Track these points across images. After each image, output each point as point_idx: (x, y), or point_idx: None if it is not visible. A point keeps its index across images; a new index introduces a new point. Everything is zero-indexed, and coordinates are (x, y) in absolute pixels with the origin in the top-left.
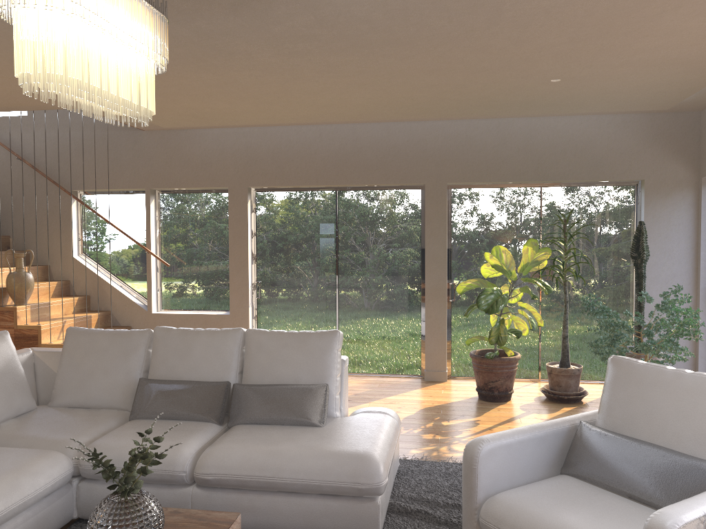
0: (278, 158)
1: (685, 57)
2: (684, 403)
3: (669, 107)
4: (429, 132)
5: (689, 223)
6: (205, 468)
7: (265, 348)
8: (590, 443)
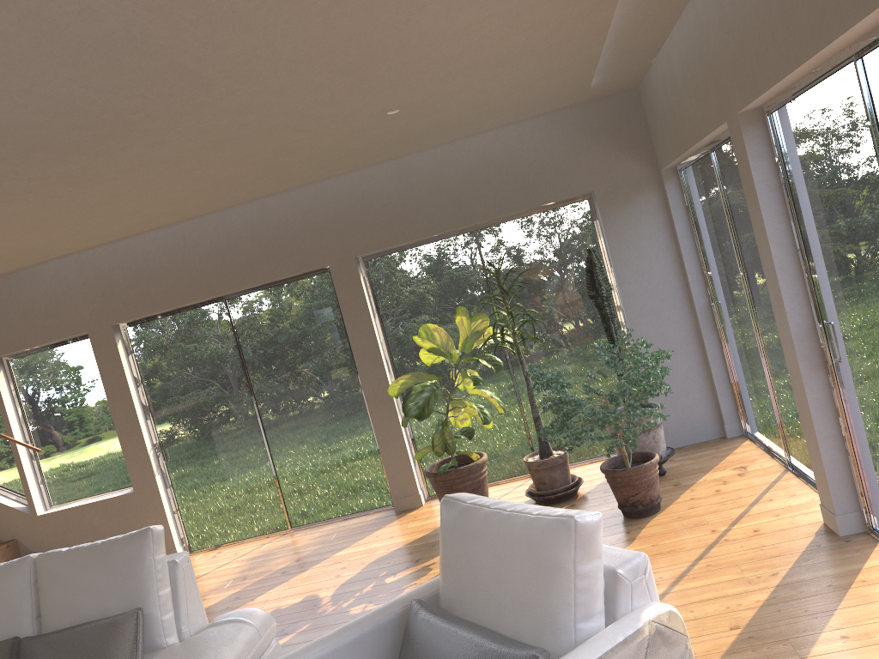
0: (139, 279)
1: (520, 49)
2: (501, 559)
3: (584, 96)
4: (316, 198)
5: (662, 231)
6: None
7: (60, 576)
8: (414, 635)
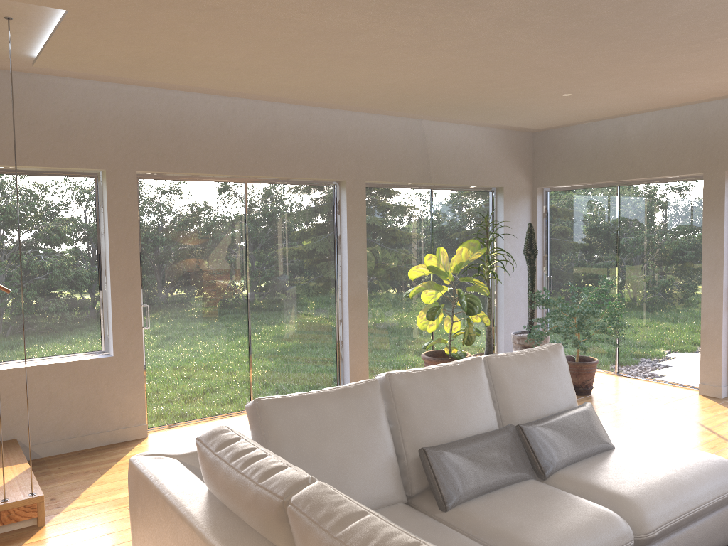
0: (179, 135)
1: (669, 94)
2: None
3: (545, 127)
4: (349, 124)
5: (528, 225)
6: (649, 525)
7: (518, 375)
8: None
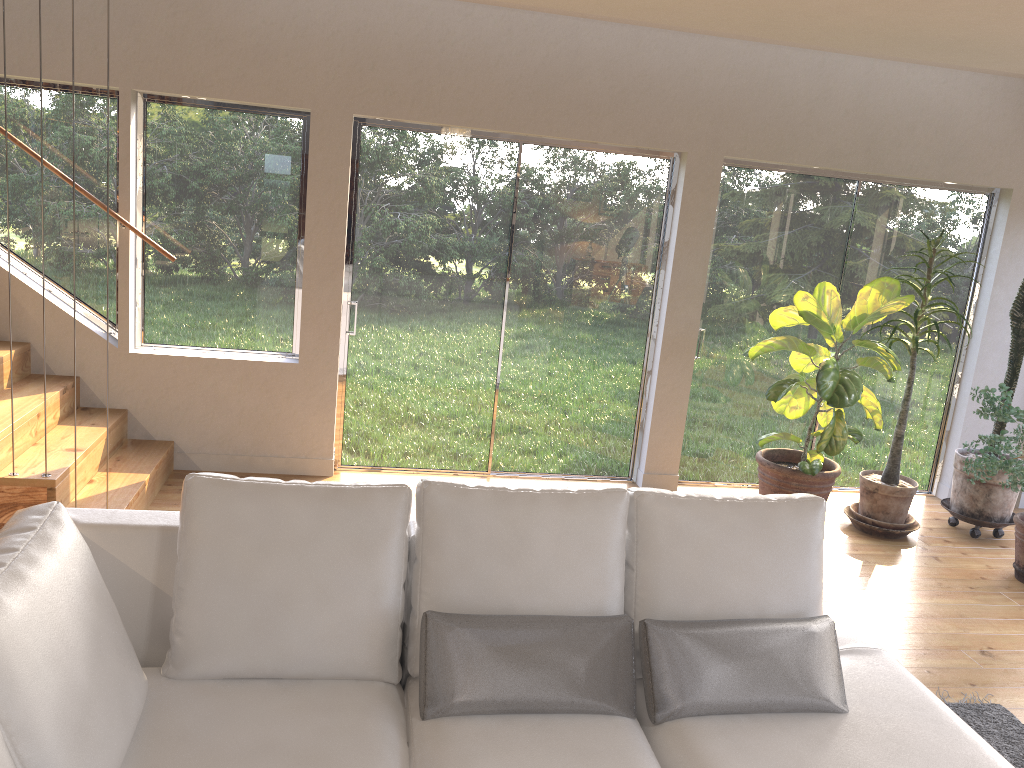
0: (420, 65)
1: None
2: None
3: None
4: (708, 58)
5: None
6: None
7: (690, 537)
8: None
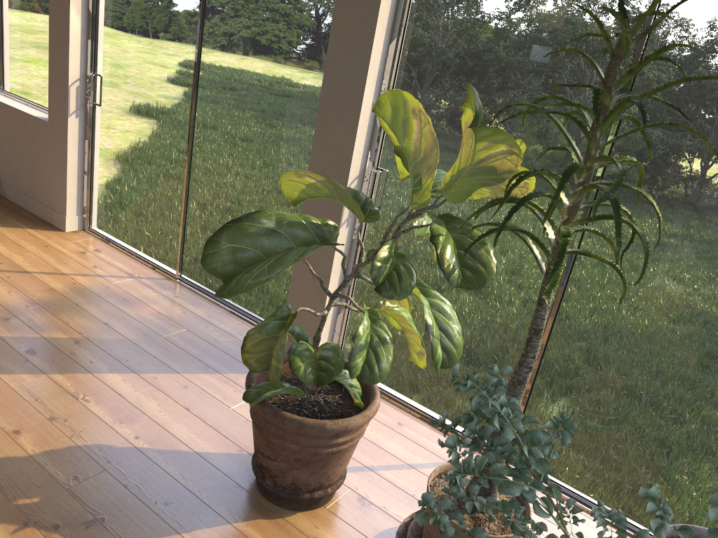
0: None
1: None
2: None
3: None
4: None
5: None
6: None
7: None
8: None
